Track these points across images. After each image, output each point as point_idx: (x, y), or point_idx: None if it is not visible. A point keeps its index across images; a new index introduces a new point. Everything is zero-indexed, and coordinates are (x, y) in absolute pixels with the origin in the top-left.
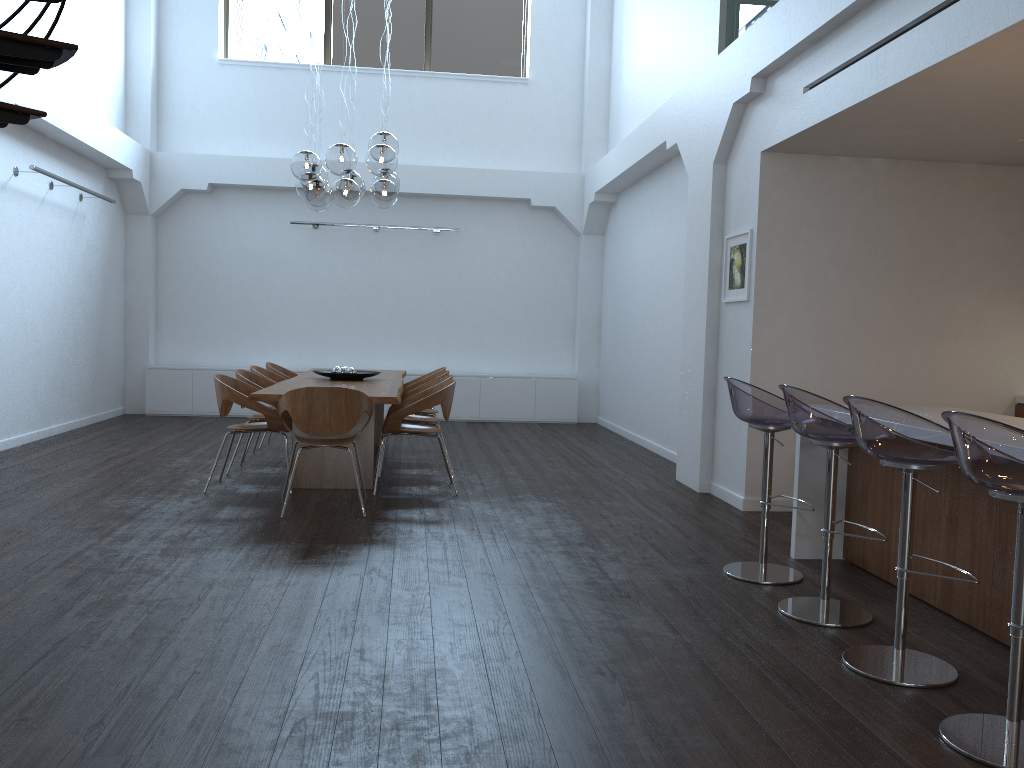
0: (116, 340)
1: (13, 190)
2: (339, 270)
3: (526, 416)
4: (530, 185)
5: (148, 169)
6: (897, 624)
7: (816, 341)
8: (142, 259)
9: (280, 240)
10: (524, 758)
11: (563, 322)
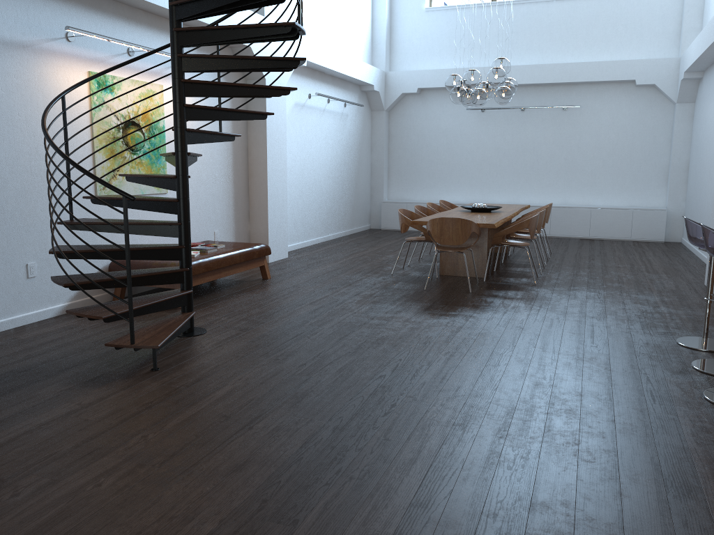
0: (365, 186)
1: (308, 106)
2: (497, 138)
3: (624, 236)
4: (635, 70)
5: (383, 83)
6: None
7: None
8: (380, 137)
9: (460, 120)
10: (474, 403)
11: (658, 168)
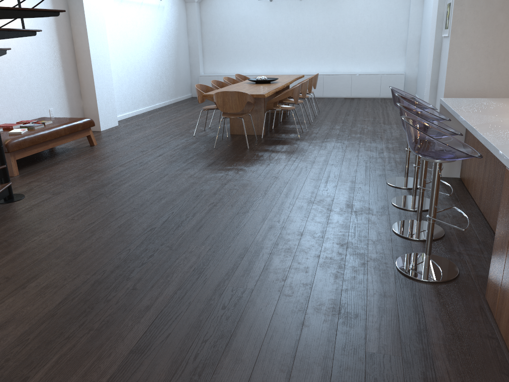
0: (185, 64)
1: (126, 1)
2: (283, 22)
3: (375, 95)
4: None
5: None
6: (417, 211)
7: (487, 58)
8: (194, 24)
9: (254, 9)
10: (216, 249)
11: (399, 42)
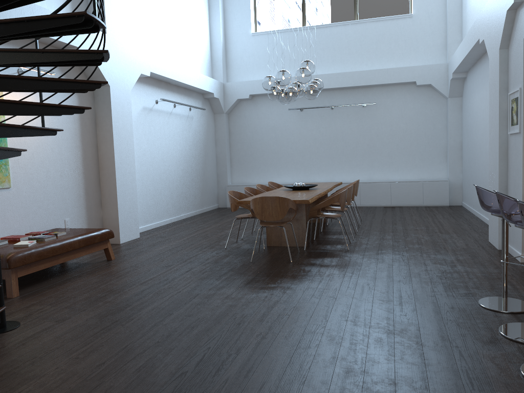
0: (212, 173)
1: (155, 110)
2: (314, 131)
3: (418, 203)
4: (415, 73)
5: (222, 91)
6: None
7: None
8: (222, 134)
9: (284, 118)
10: None
11: (439, 149)
